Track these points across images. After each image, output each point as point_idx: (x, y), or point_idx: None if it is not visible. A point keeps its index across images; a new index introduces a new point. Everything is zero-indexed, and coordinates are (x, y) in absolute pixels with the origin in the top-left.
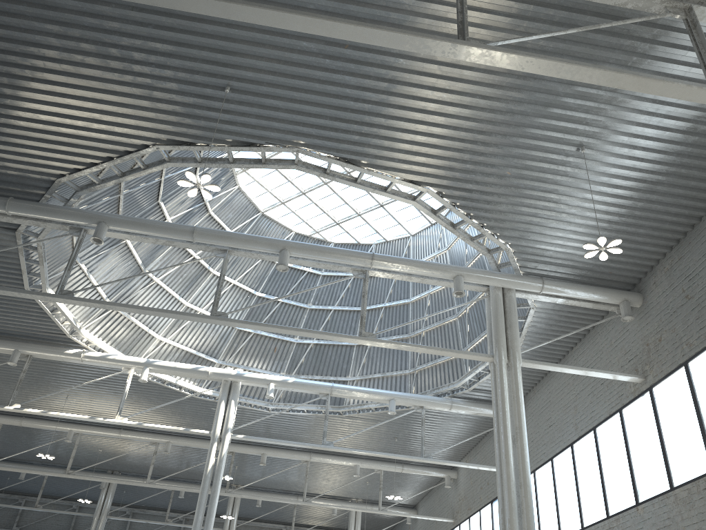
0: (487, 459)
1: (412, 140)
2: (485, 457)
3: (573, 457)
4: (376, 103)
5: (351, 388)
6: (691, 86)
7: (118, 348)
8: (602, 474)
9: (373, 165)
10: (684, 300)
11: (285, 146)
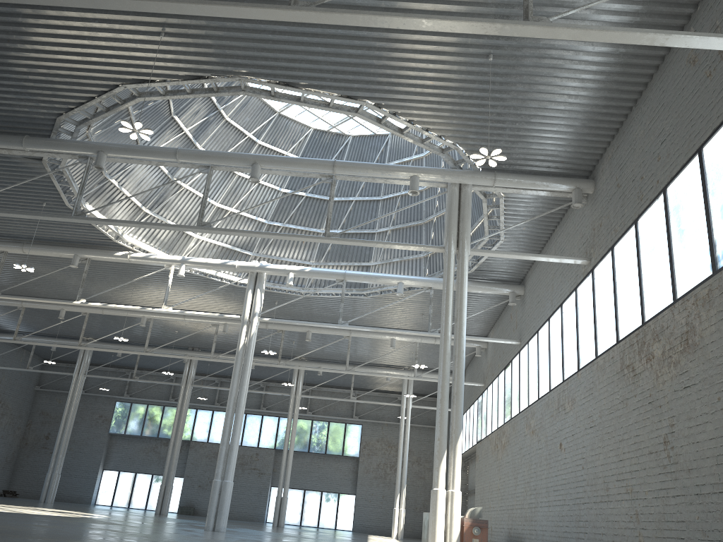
0: (504, 331)
1: (335, 61)
2: (503, 329)
3: (548, 330)
4: (291, 33)
5: (362, 274)
6: (494, 24)
7: (161, 248)
8: (562, 345)
9: (310, 86)
10: (616, 188)
11: (228, 76)
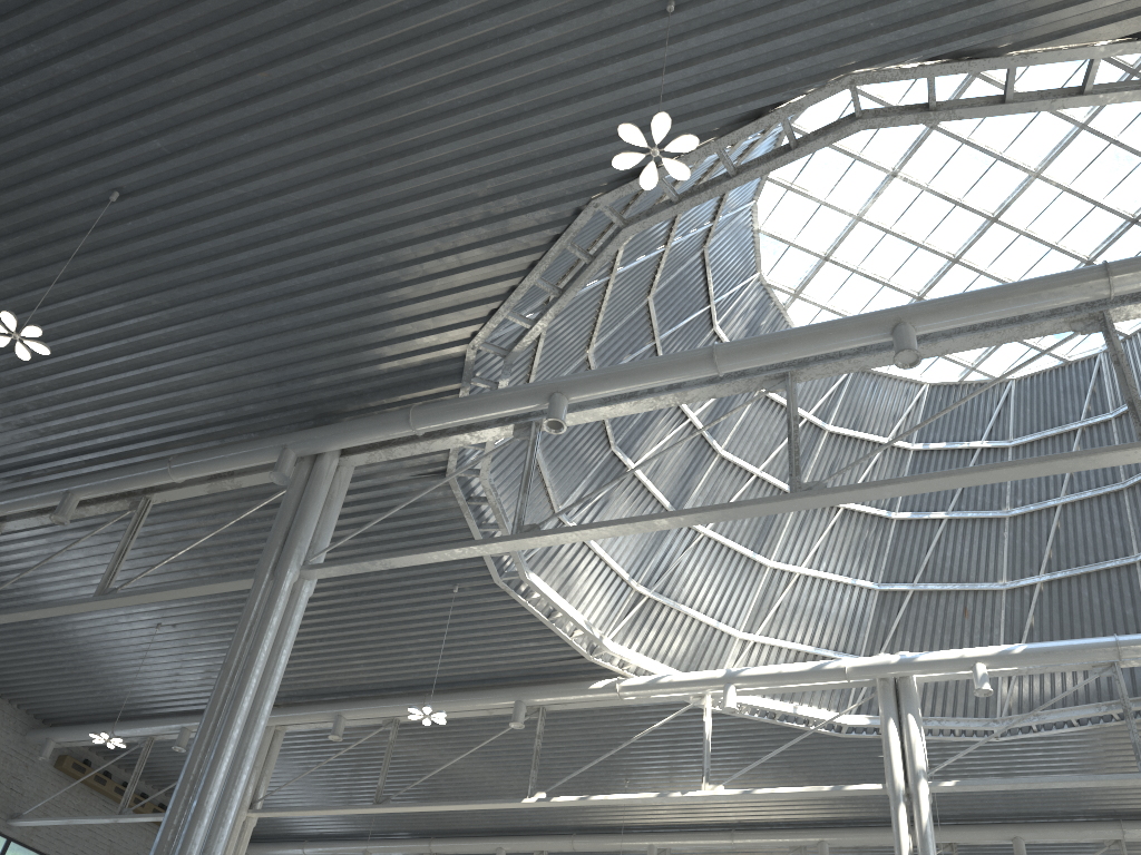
0: None
1: None
2: None
3: None
4: None
5: None
6: None
7: (676, 667)
8: None
9: (1030, 41)
10: None
11: (823, 86)
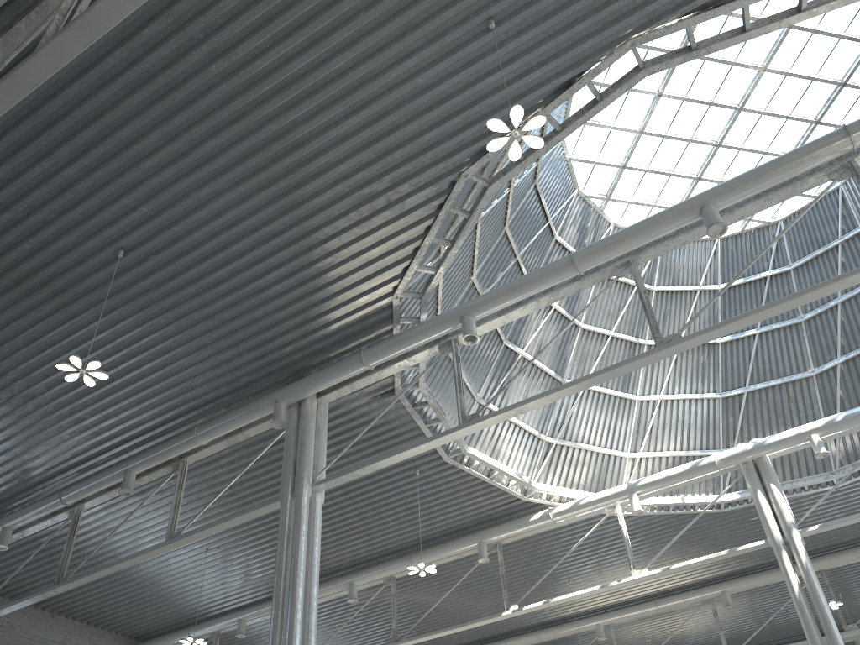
0: None
1: None
2: None
3: None
4: None
5: None
6: None
7: (588, 490)
8: None
9: None
10: None
11: (612, 52)
